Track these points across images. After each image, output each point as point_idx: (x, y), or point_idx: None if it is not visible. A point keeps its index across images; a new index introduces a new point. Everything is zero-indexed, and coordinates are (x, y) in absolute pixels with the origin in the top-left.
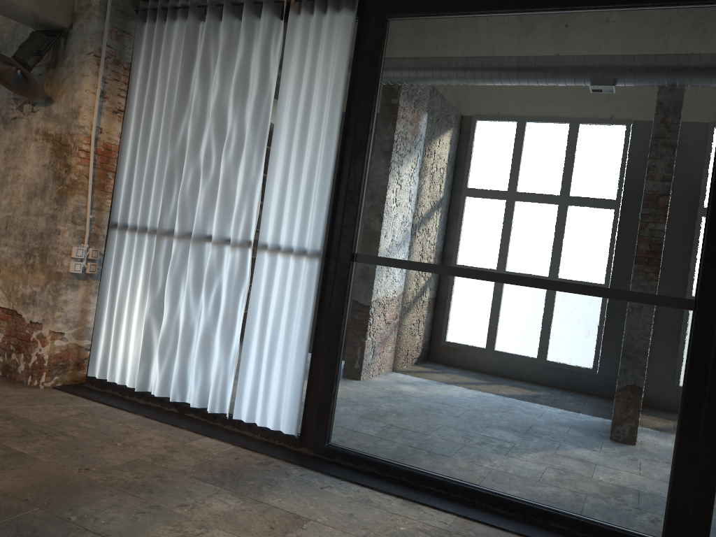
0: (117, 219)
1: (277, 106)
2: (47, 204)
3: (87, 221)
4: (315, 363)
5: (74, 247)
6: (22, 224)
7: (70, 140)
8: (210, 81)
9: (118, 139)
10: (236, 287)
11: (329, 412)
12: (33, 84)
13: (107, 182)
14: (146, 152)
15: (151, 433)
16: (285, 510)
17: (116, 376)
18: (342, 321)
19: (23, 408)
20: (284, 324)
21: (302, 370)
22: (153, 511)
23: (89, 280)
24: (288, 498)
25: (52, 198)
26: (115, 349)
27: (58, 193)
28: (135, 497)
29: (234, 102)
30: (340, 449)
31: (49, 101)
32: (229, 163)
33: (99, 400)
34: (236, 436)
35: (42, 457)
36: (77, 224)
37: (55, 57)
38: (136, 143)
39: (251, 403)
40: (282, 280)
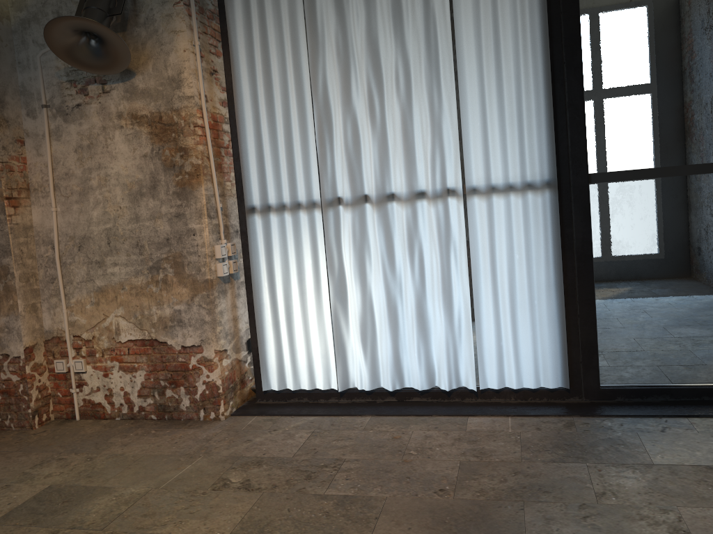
0: (251, 201)
1: (454, 24)
2: (164, 202)
3: (218, 212)
4: (568, 304)
5: (217, 245)
6: (132, 235)
7: (176, 117)
8: (344, 11)
9: (219, 106)
10: (446, 244)
11: (597, 353)
12: (119, 53)
13: (222, 161)
14: (274, 113)
15: (415, 430)
16: (685, 464)
17: (301, 382)
18: (592, 252)
19: (249, 447)
20: (523, 271)
21: (556, 315)
22: (592, 511)
23: (232, 281)
24: (663, 452)
25: (169, 193)
26: (292, 352)
27: (177, 185)
28: (546, 503)
29: (394, 29)
30: (619, 388)
31: (129, 74)
32: (403, 103)
33: (302, 413)
34: (493, 407)
35: (376, 493)
36: (212, 217)
37: (122, 17)
38: (256, 105)
39: (499, 366)
40: (507, 223)
